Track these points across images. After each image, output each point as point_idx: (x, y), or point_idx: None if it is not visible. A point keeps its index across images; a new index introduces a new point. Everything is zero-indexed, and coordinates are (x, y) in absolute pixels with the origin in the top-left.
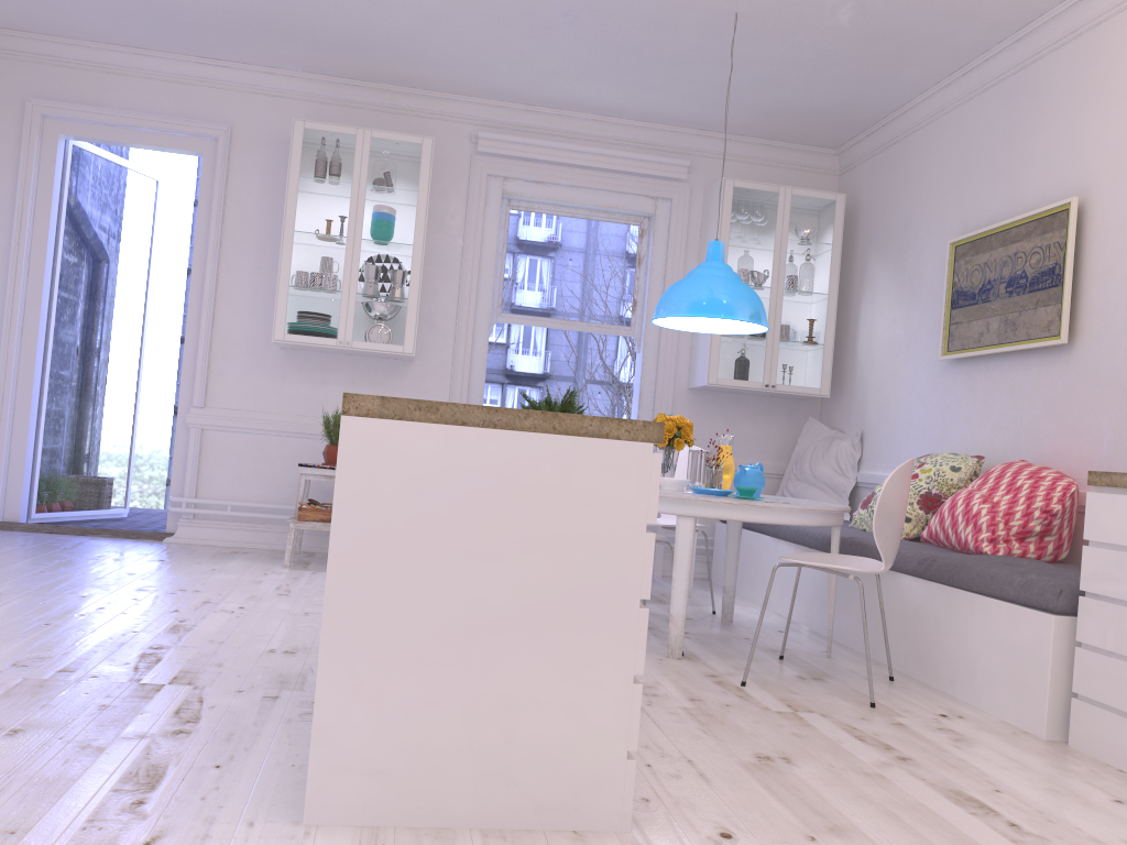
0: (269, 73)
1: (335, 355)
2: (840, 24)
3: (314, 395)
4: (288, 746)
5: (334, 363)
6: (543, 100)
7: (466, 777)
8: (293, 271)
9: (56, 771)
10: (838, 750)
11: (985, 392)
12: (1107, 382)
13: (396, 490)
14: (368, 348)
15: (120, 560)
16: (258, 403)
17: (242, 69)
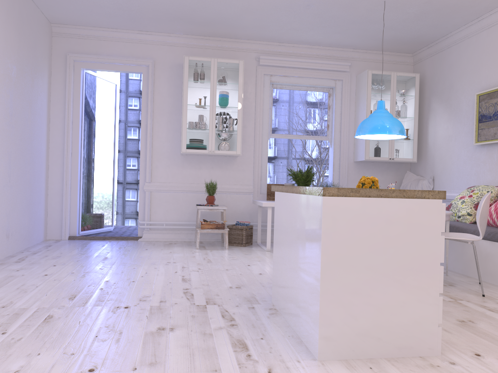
0: (169, 36)
1: (204, 156)
2: (429, 3)
3: (196, 174)
4: (279, 328)
5: (203, 160)
6: (287, 40)
7: (377, 338)
8: (188, 122)
9: (205, 344)
10: (487, 316)
11: (497, 158)
12: None
13: (345, 225)
14: (221, 153)
15: (130, 250)
16: (173, 179)
17: (157, 35)
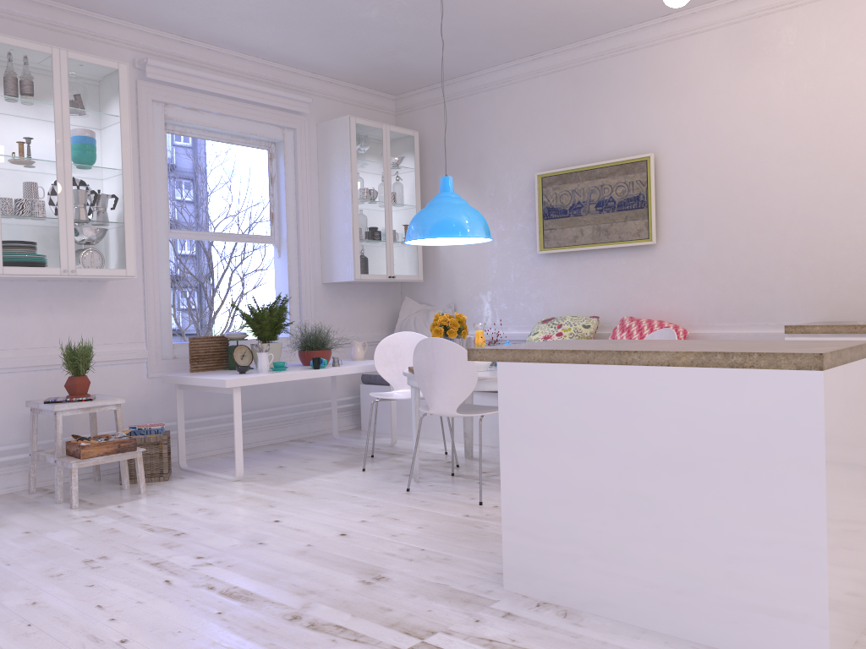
0: None
1: (27, 283)
2: (497, 18)
3: (11, 327)
4: (644, 640)
5: (27, 291)
6: (203, 35)
7: (857, 603)
8: (3, 198)
9: None
10: None
11: (579, 274)
12: (687, 266)
13: (836, 418)
14: (92, 274)
15: None
16: None
17: None
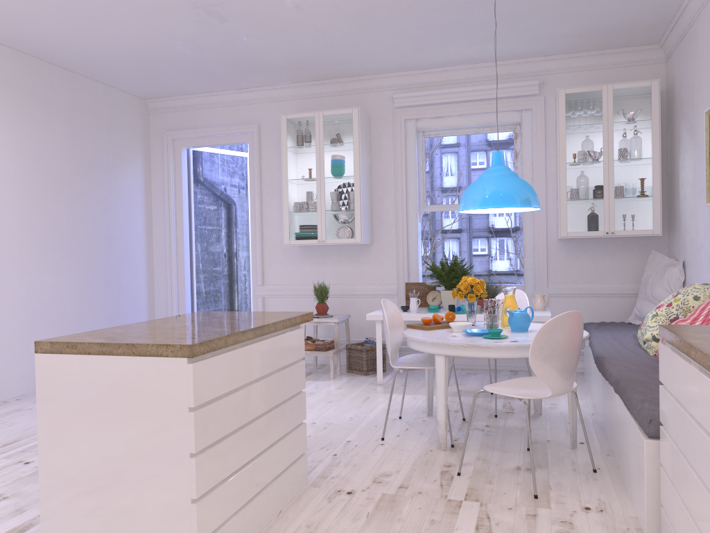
0: (273, 88)
1: (327, 247)
2: None
3: (319, 271)
4: None
5: (327, 251)
6: (429, 65)
7: None
8: (289, 203)
9: None
10: None
11: None
12: None
13: (63, 392)
14: (335, 242)
15: None
16: (290, 279)
17: (260, 90)
